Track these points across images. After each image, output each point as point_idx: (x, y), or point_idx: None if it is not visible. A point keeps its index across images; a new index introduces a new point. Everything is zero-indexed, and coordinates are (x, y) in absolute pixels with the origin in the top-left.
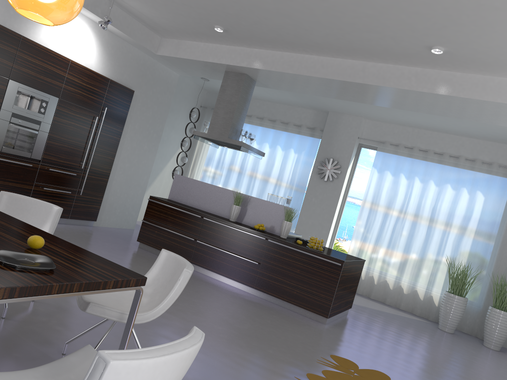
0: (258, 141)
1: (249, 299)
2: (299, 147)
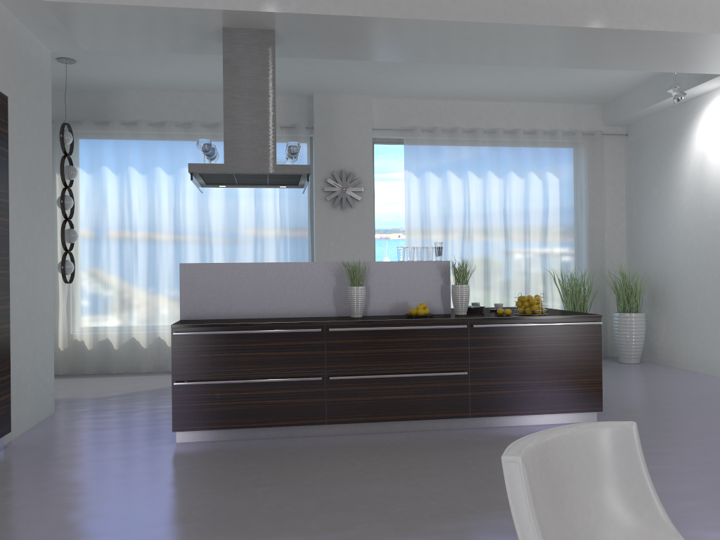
0: None
1: (495, 438)
2: None
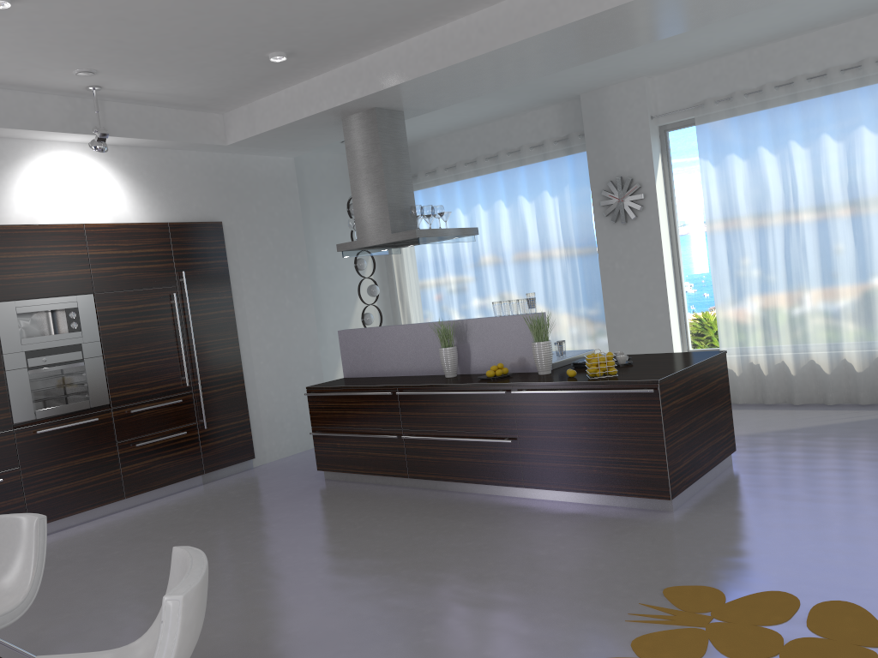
0: (483, 203)
1: (515, 513)
2: (555, 183)
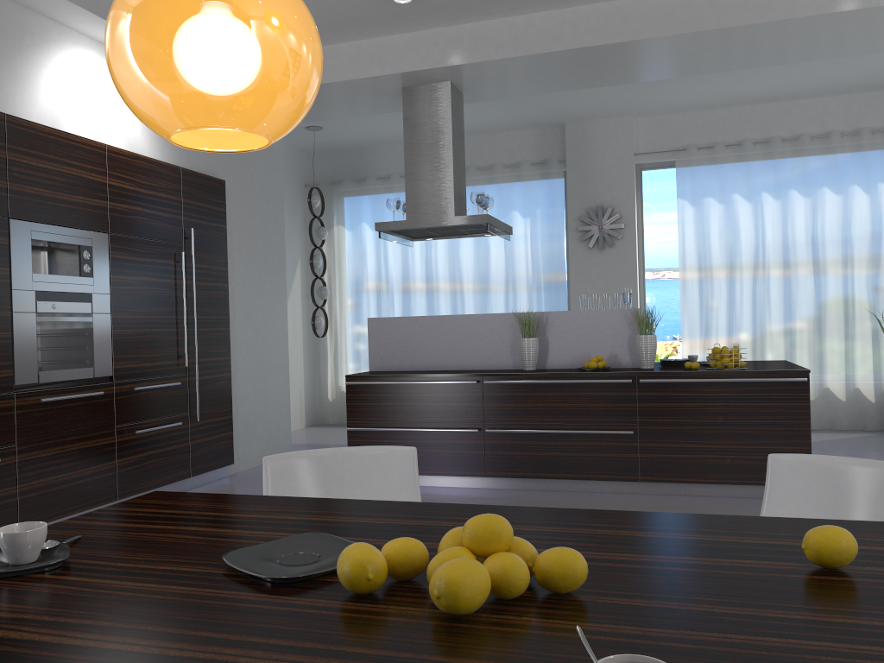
0: None
1: (652, 505)
2: (528, 204)
